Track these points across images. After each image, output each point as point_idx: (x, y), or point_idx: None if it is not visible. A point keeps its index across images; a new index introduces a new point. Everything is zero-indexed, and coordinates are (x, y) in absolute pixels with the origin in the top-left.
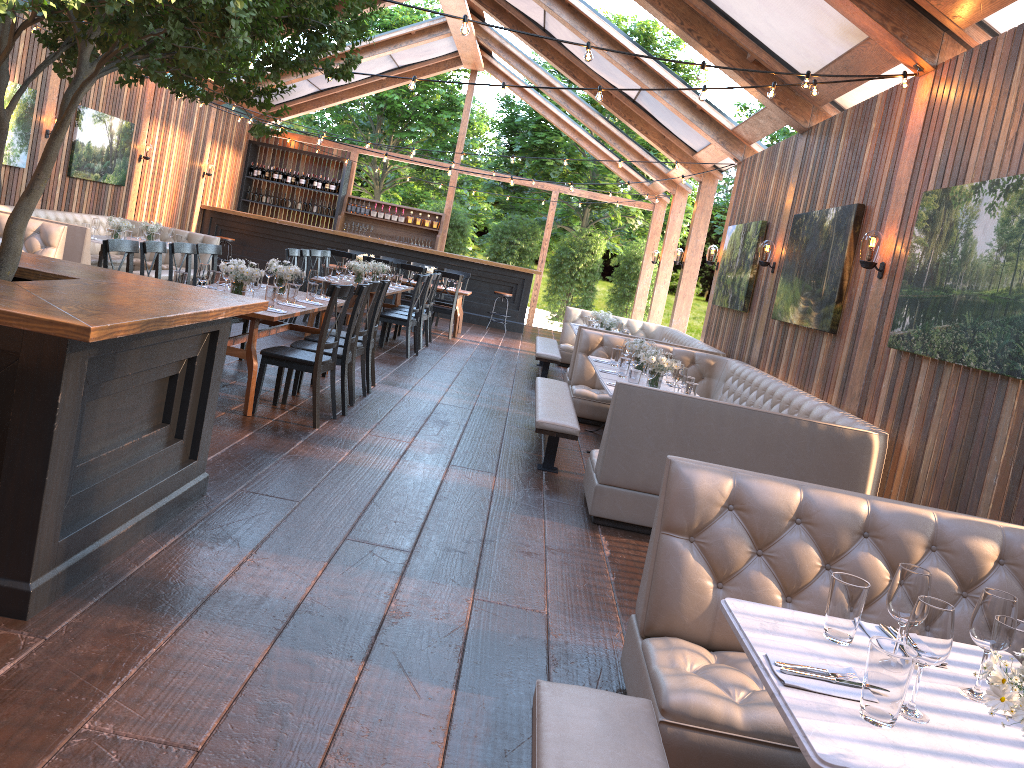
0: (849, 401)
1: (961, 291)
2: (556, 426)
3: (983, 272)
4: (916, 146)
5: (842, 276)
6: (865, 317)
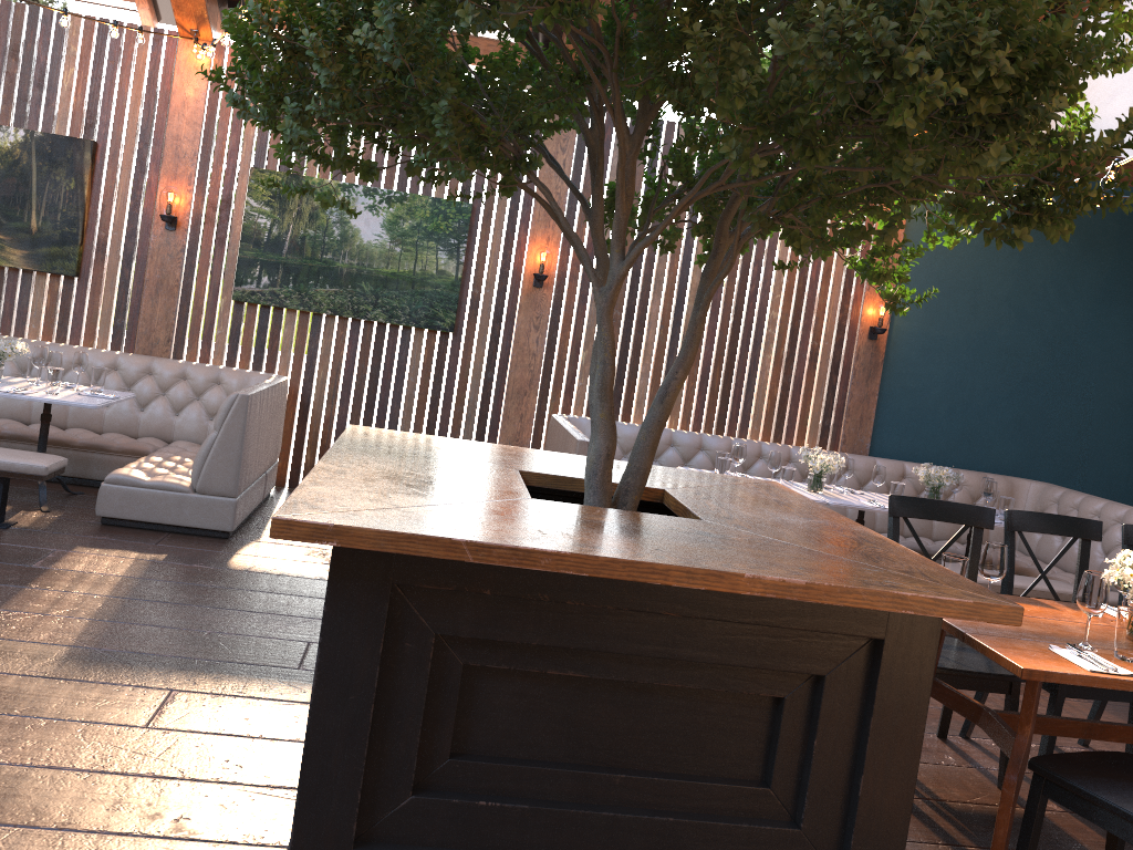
0: (147, 347)
1: (349, 265)
2: (57, 464)
3: (376, 255)
4: (202, 111)
5: (84, 217)
6: (150, 265)
